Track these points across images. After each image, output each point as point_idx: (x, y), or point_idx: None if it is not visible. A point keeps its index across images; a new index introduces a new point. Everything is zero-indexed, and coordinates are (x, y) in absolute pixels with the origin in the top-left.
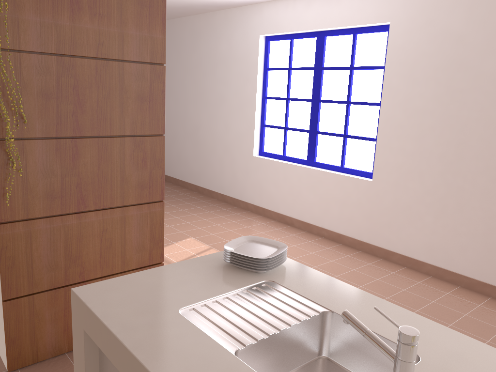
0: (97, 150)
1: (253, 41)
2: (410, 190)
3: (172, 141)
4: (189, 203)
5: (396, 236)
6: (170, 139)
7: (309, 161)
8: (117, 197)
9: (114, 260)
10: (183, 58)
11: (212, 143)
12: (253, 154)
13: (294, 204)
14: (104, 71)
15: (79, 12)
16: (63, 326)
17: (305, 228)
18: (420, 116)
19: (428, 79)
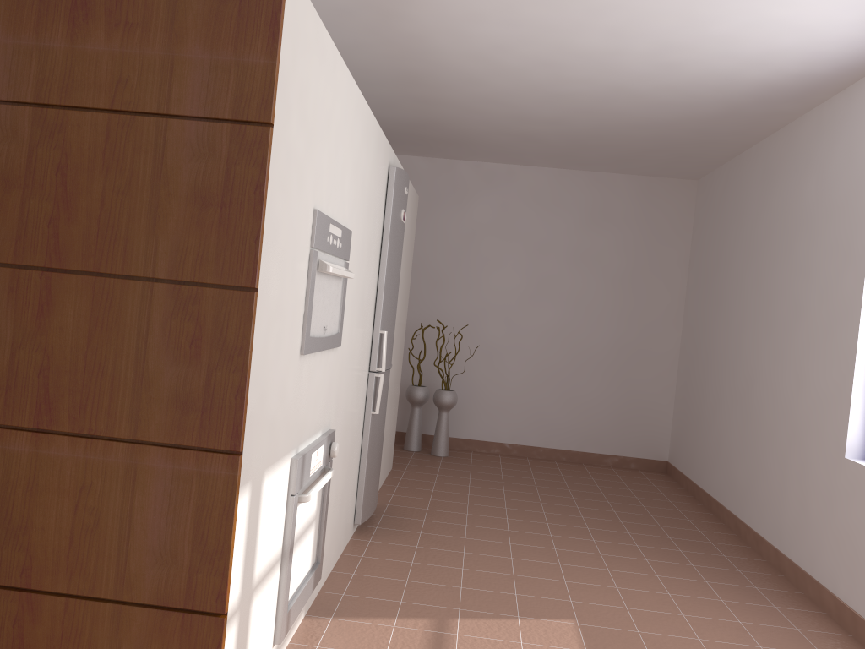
0: (90, 302)
1: None
2: None
3: (713, 411)
4: (682, 550)
5: None
6: (711, 405)
7: None
8: (123, 416)
9: (99, 565)
10: (745, 231)
11: (772, 418)
12: (844, 453)
13: None
14: (124, 138)
15: (87, 22)
16: None
17: None
18: None
19: None
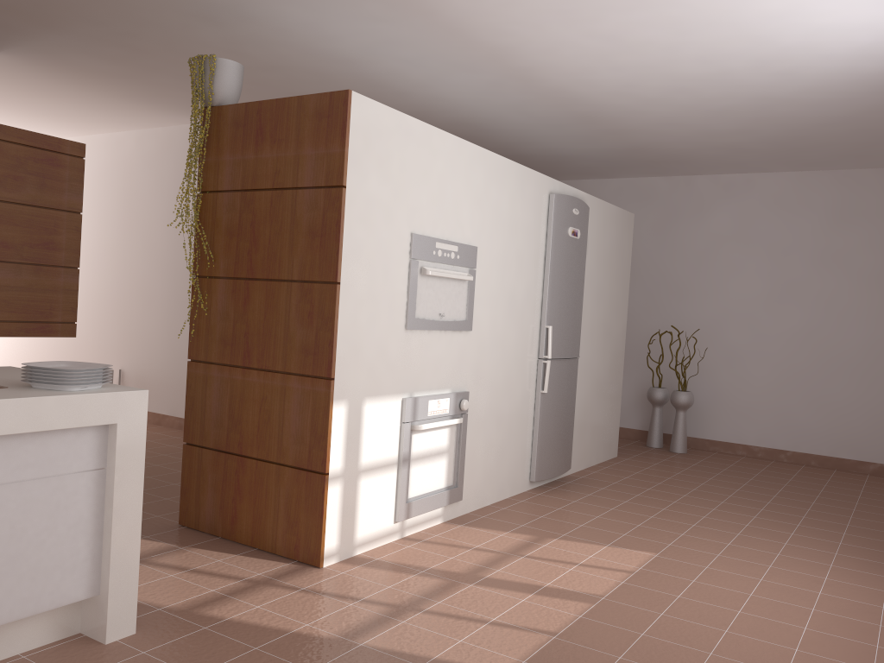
0: (265, 295)
1: None
2: None
3: None
4: (846, 533)
5: None
6: None
7: None
8: (279, 358)
9: (270, 442)
10: None
11: None
12: None
13: None
14: (278, 203)
15: (262, 142)
16: (220, 500)
17: None
18: None
19: None
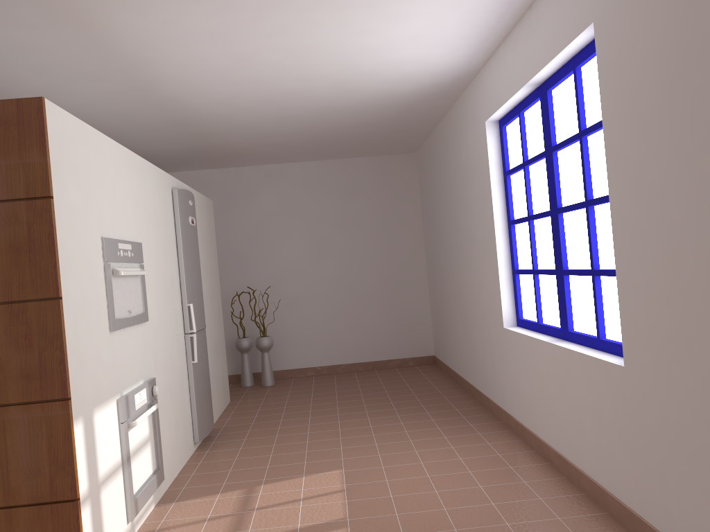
0: None
1: (482, 134)
2: (680, 387)
3: (448, 313)
4: (429, 412)
5: (679, 507)
6: (446, 310)
7: (562, 330)
8: None
9: None
10: (442, 186)
11: (473, 310)
12: (503, 325)
13: (548, 419)
14: None
15: None
16: None
17: (564, 471)
18: (662, 202)
19: (659, 113)
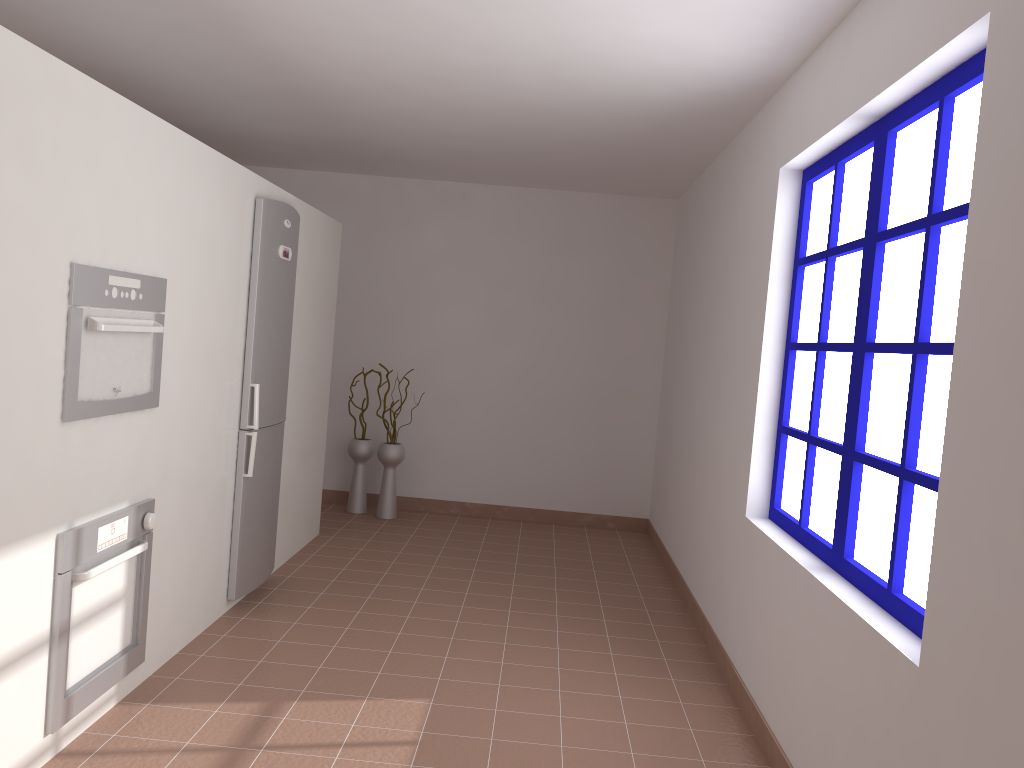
0: None
1: (771, 188)
2: (1012, 755)
3: (676, 463)
4: (606, 619)
5: None
6: (675, 457)
7: (835, 552)
8: None
9: None
10: (702, 261)
11: (708, 471)
12: (745, 512)
13: (781, 694)
14: None
15: None
16: None
17: None
18: None
19: None
